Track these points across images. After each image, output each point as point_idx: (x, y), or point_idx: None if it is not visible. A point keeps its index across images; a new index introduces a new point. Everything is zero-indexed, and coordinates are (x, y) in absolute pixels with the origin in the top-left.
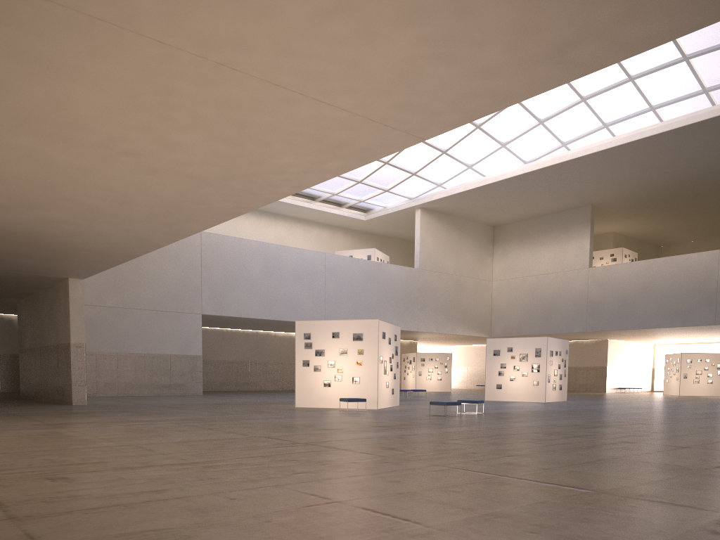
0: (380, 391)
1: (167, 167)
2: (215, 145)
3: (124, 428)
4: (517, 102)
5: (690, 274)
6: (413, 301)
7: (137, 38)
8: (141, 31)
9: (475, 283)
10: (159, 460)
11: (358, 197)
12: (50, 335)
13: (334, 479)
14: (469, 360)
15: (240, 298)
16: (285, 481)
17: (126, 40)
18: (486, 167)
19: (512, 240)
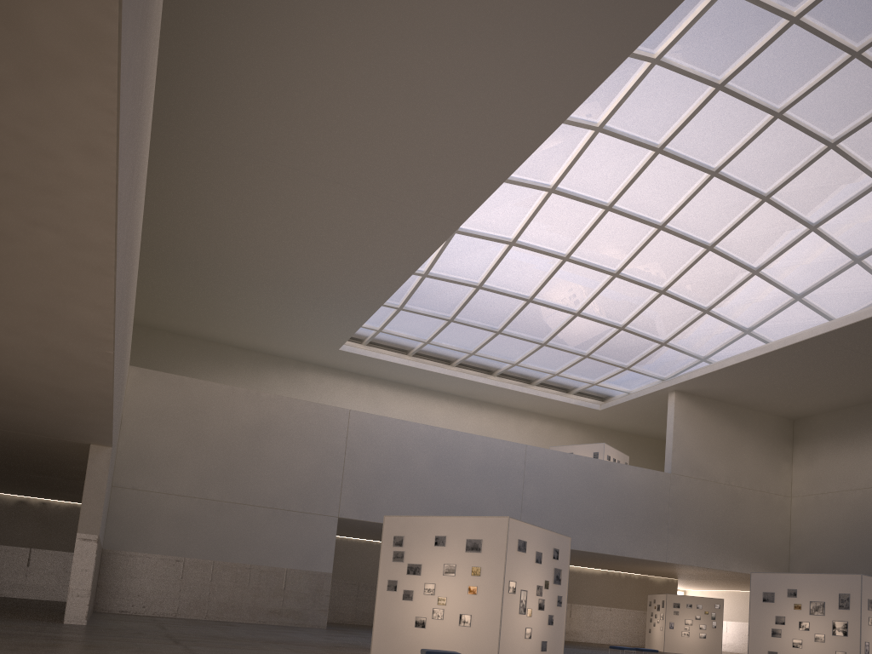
0: (506, 644)
1: None
2: None
3: None
4: None
5: None
6: (659, 519)
7: None
8: None
9: (763, 497)
10: None
11: (589, 378)
12: None
13: None
14: None
15: (396, 499)
16: None
17: None
18: (773, 332)
19: (822, 439)
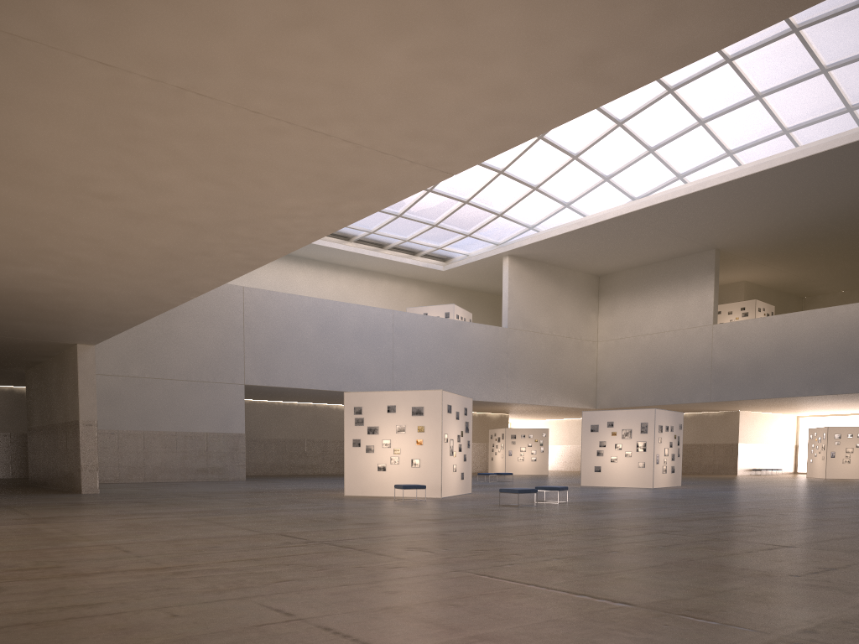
0: (444, 476)
1: (155, 213)
2: (203, 185)
3: (118, 523)
4: (552, 127)
5: (835, 331)
6: (500, 367)
7: (75, 59)
8: (78, 52)
9: (577, 344)
10: (127, 565)
11: (435, 243)
12: (58, 411)
13: (319, 590)
14: (572, 436)
15: (291, 365)
16: (257, 592)
17: (62, 62)
18: (586, 206)
19: (620, 293)
